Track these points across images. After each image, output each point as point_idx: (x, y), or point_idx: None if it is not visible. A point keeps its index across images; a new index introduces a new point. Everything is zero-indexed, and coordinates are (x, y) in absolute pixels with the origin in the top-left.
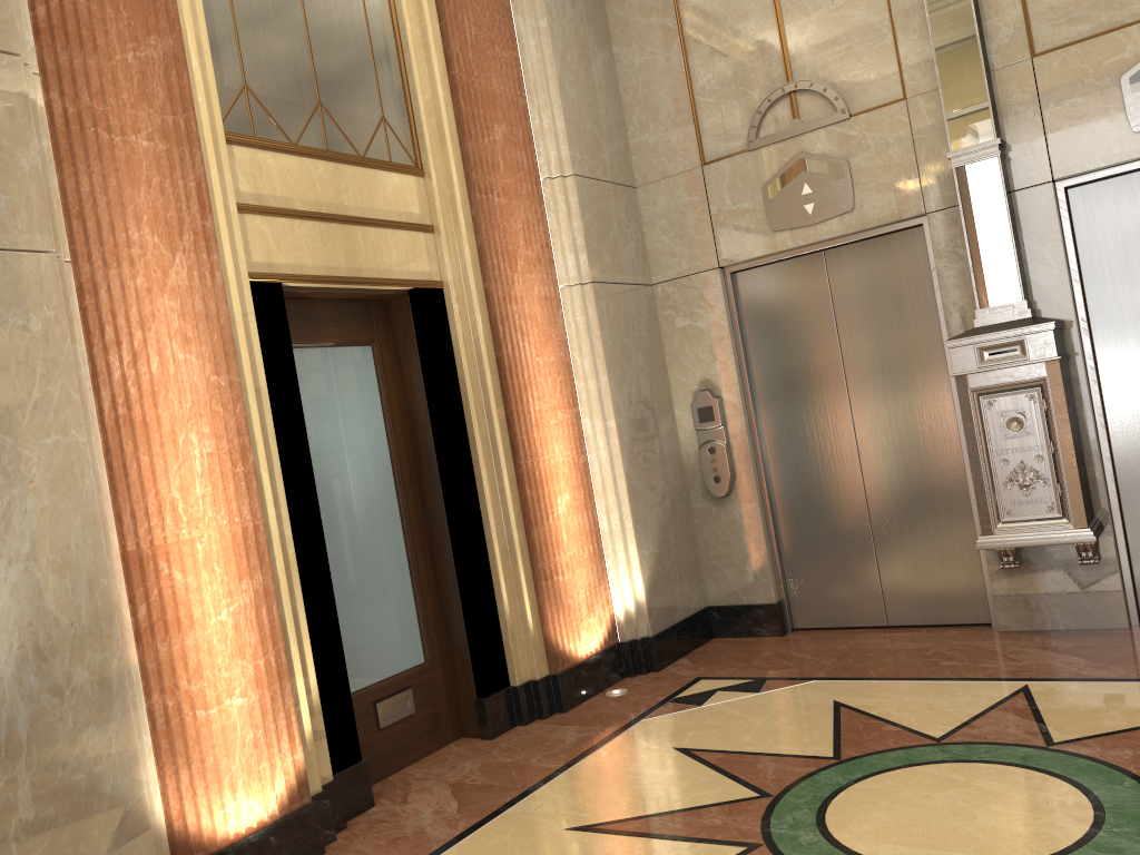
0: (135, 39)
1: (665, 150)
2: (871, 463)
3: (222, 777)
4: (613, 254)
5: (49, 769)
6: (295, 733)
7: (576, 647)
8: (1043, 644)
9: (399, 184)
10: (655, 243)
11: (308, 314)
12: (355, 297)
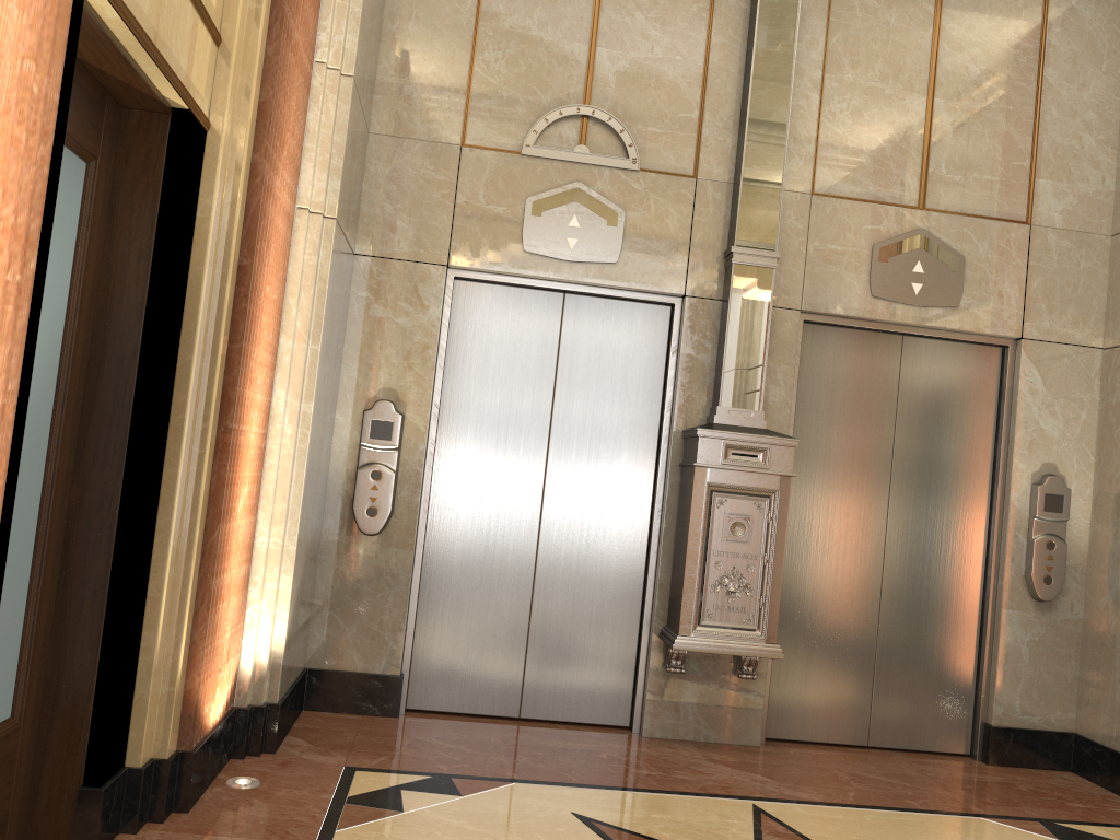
0: None
1: (421, 108)
2: (551, 534)
3: None
4: (349, 197)
5: None
6: None
7: (210, 711)
8: (706, 756)
9: None
10: (373, 207)
11: None
12: (105, 75)
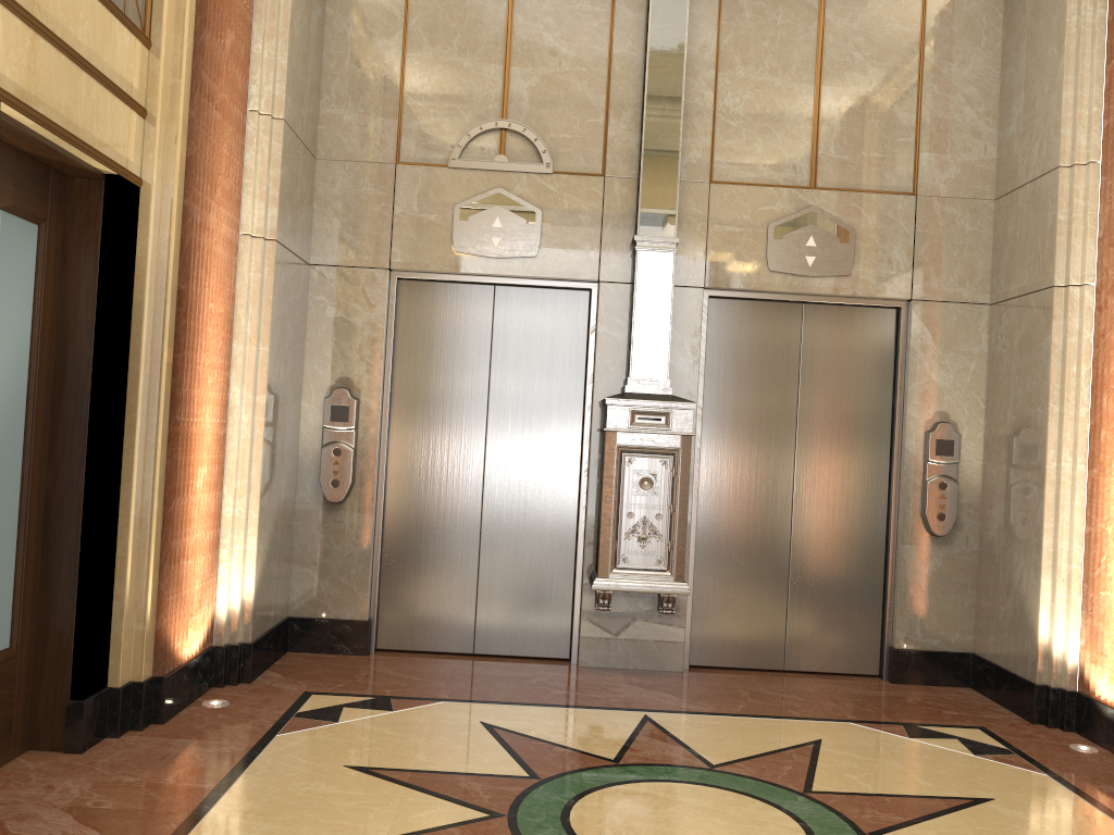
0: None
1: (359, 134)
2: (493, 495)
3: None
4: (293, 219)
5: None
6: None
7: (182, 646)
8: (627, 680)
9: (128, 44)
10: (323, 222)
11: None
12: (43, 158)
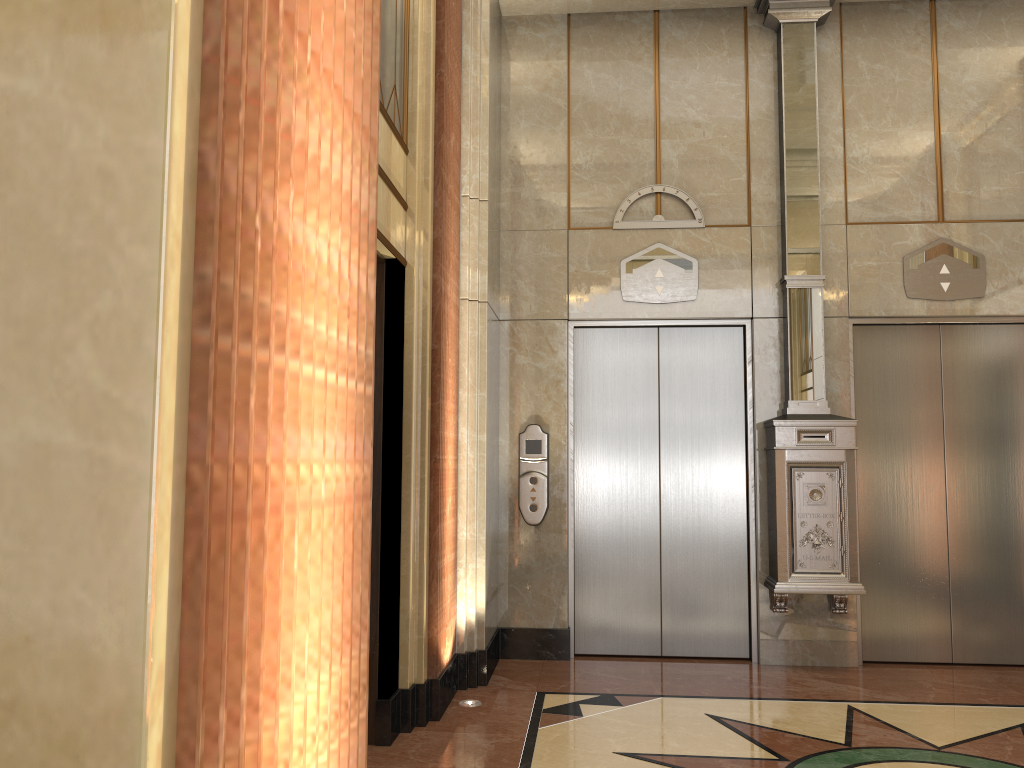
0: None
1: (535, 207)
2: (669, 512)
3: None
4: (493, 283)
5: None
6: None
7: (443, 653)
8: (812, 675)
9: (398, 153)
10: (509, 284)
11: None
12: None
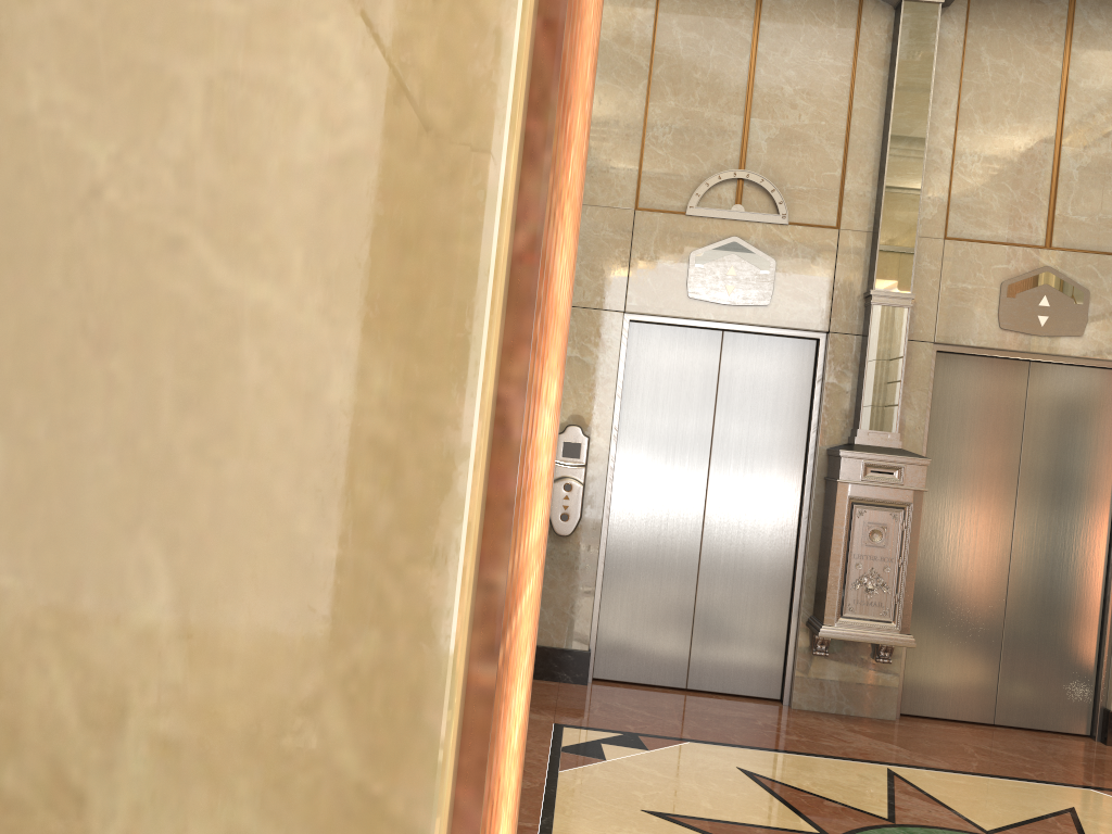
0: None
1: (600, 179)
2: (712, 536)
3: None
4: None
5: None
6: None
7: None
8: (847, 727)
9: None
10: None
11: None
12: None
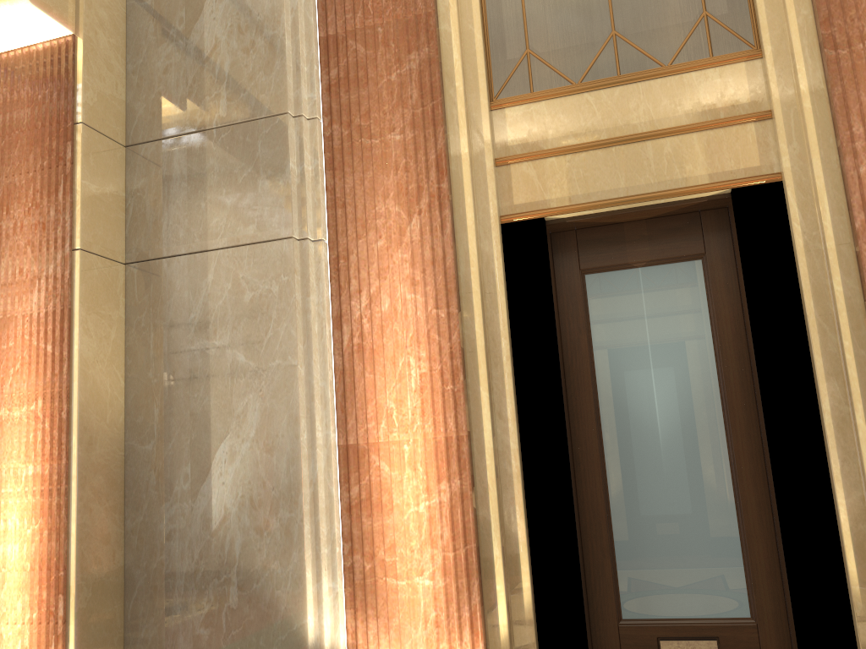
0: (397, 61)
1: None
2: None
3: (402, 639)
4: None
5: (248, 581)
6: (478, 628)
7: None
8: None
9: (717, 78)
10: None
11: (612, 238)
12: (670, 212)
